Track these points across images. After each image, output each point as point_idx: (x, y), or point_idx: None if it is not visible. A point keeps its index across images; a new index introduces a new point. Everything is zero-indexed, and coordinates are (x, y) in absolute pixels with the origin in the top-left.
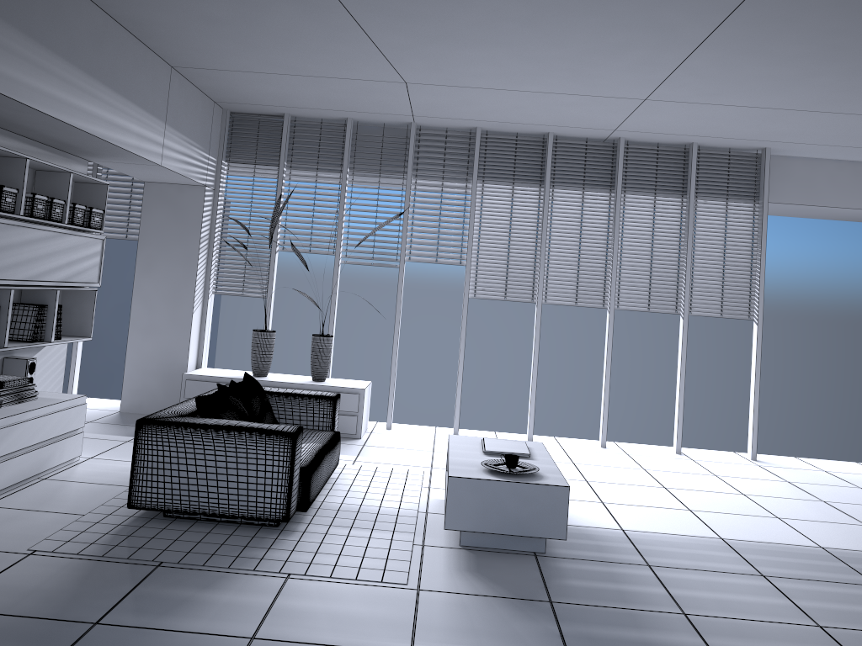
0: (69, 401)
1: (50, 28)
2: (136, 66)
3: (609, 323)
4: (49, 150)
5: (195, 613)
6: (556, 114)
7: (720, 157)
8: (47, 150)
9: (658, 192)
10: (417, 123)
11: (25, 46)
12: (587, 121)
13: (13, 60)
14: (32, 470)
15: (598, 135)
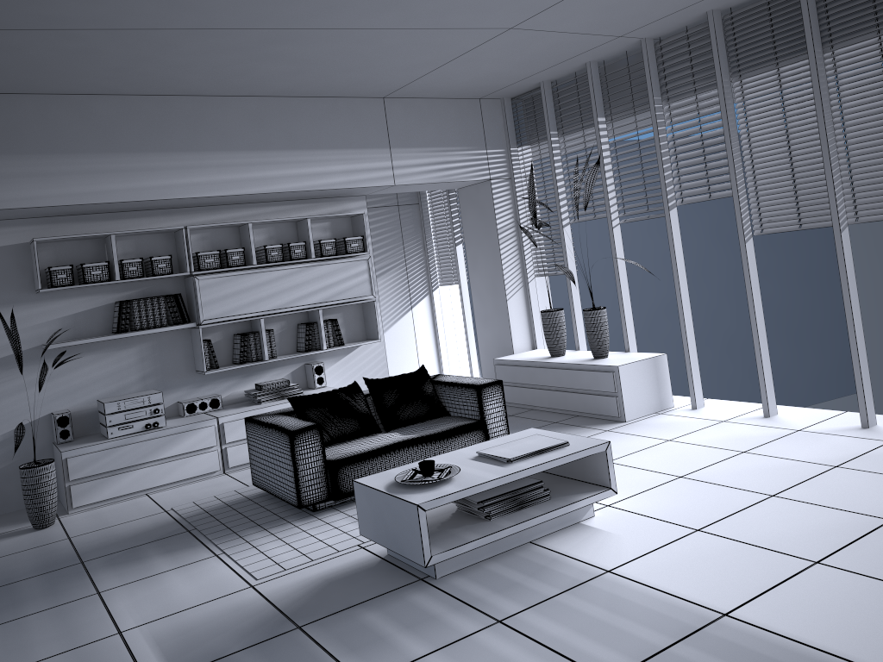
0: None
1: (194, 136)
2: (323, 119)
3: None
4: (310, 202)
5: (122, 568)
6: None
7: None
8: (308, 203)
9: None
10: (648, 37)
11: (169, 160)
12: None
13: (158, 174)
14: None
15: None
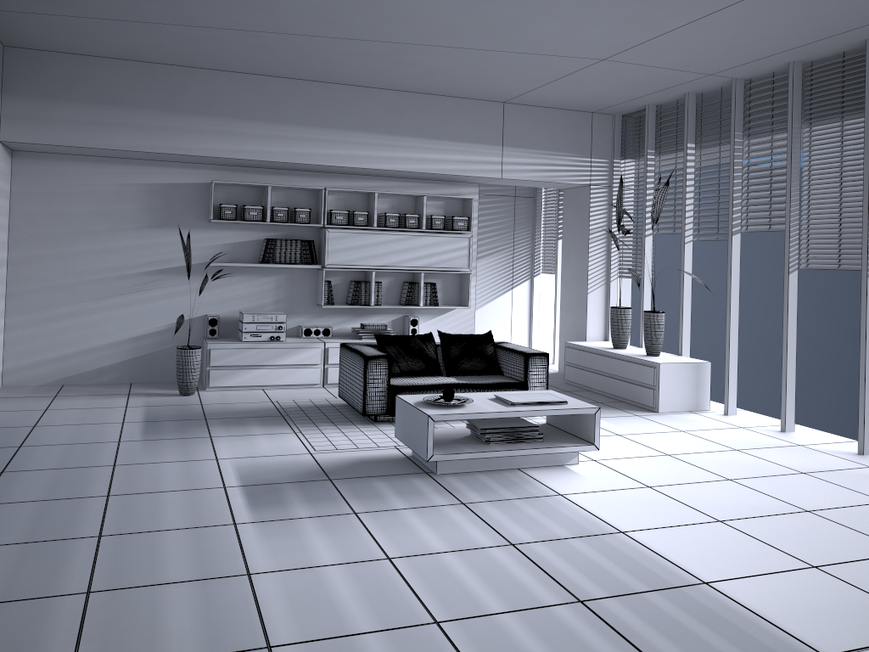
0: None
1: (341, 117)
2: (449, 115)
3: None
4: (430, 182)
5: (230, 427)
6: (790, 26)
7: None
8: (429, 183)
9: None
10: (738, 78)
11: (319, 133)
12: (845, 17)
13: (309, 144)
14: None
15: None
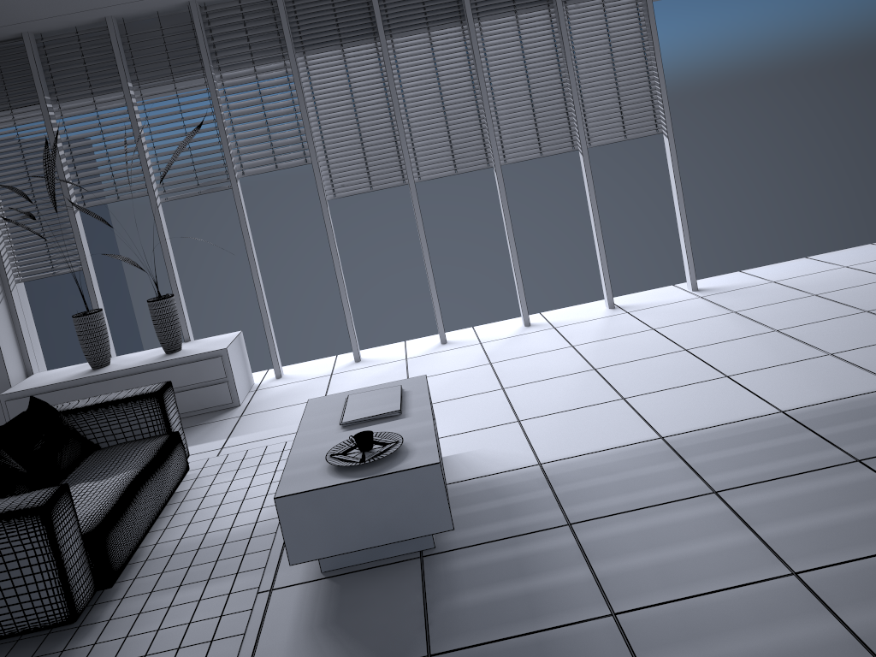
0: None
1: None
2: None
3: (498, 184)
4: None
5: None
6: None
7: None
8: None
9: (519, 8)
10: (197, 0)
11: None
12: None
13: None
14: None
15: None
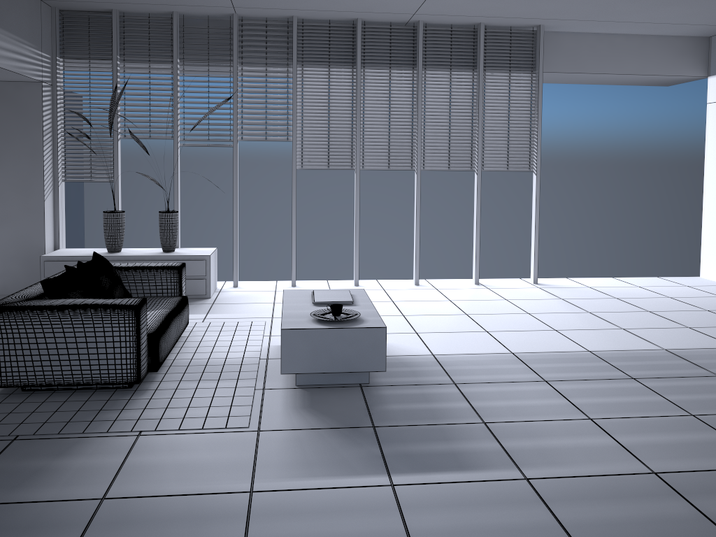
0: None
1: None
2: None
3: (416, 182)
4: None
5: (48, 482)
6: (362, 1)
7: (504, 35)
8: None
9: (453, 67)
10: (238, 14)
11: None
12: (389, 6)
13: None
14: None
15: (400, 19)
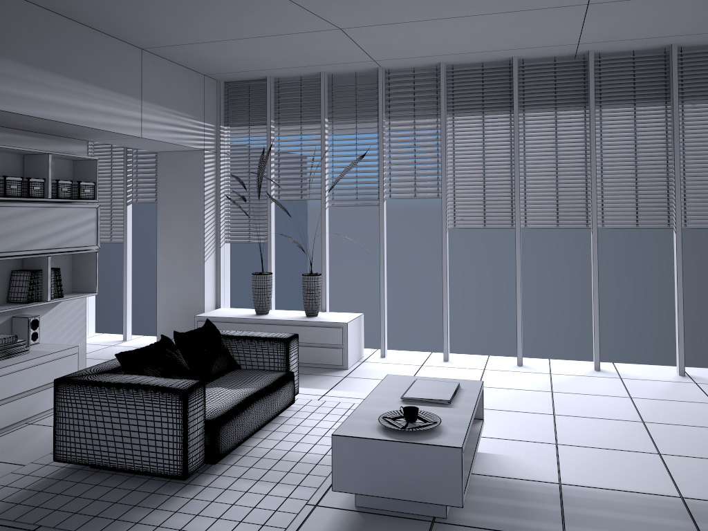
0: (56, 353)
1: None
2: (94, 53)
3: (592, 243)
4: (38, 136)
5: None
6: (507, 37)
7: (707, 55)
8: (36, 137)
9: (638, 102)
10: (384, 67)
11: None
12: (543, 39)
13: None
14: (15, 418)
15: (564, 51)
